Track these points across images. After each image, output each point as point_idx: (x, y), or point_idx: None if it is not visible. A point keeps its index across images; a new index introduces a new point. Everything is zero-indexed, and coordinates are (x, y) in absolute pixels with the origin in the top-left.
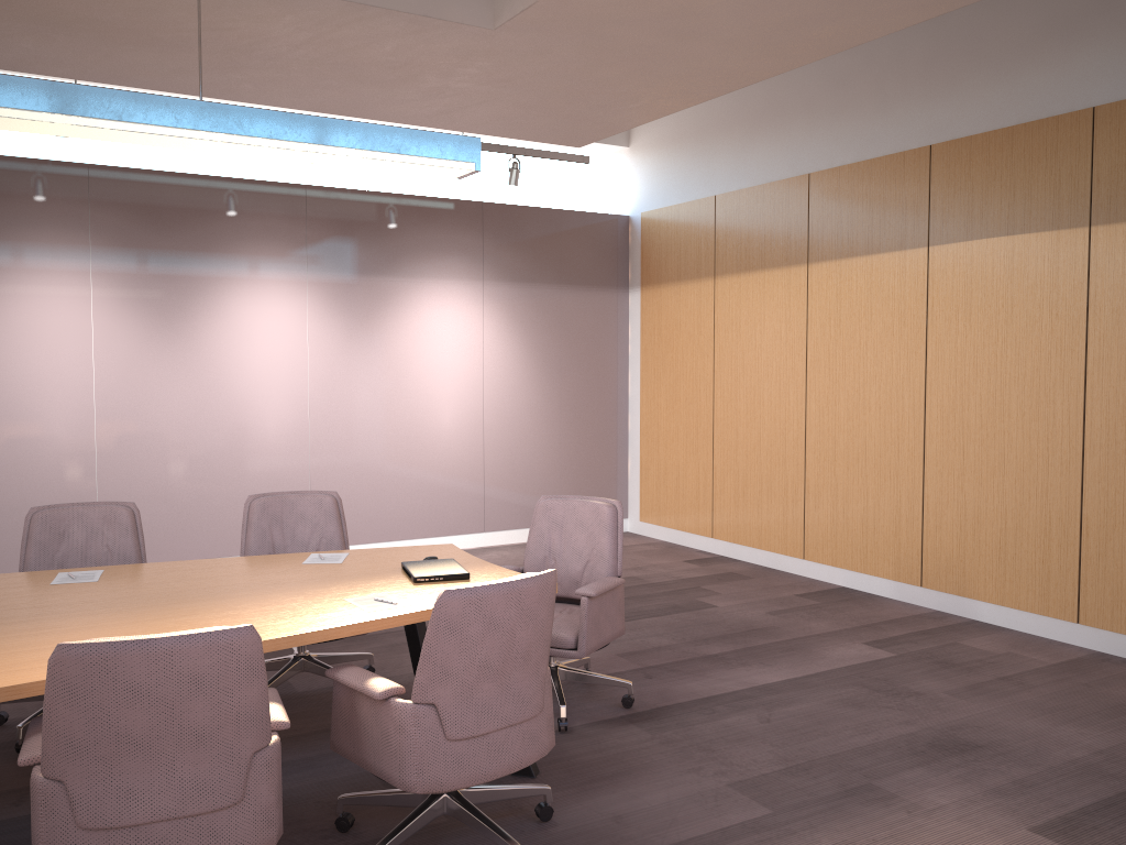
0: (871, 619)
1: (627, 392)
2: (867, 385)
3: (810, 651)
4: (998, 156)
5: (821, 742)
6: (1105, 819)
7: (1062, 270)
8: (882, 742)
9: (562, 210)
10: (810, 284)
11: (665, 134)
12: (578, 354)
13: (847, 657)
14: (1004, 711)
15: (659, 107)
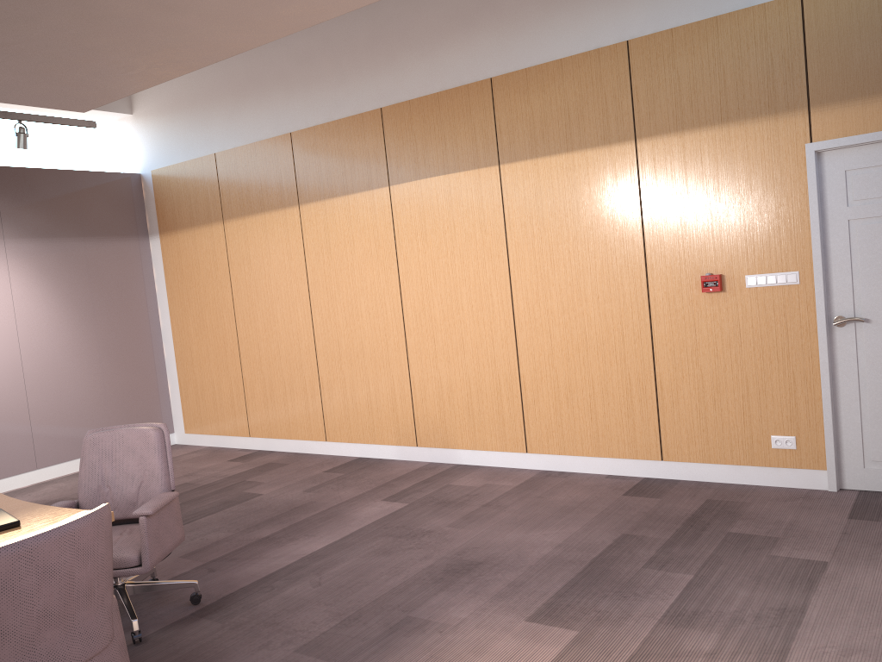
0: (385, 479)
1: (159, 325)
2: (357, 297)
3: (344, 516)
4: (431, 115)
5: (365, 591)
6: (573, 596)
7: (485, 197)
8: (411, 578)
9: (76, 171)
10: (303, 221)
11: (164, 103)
12: (110, 297)
13: (372, 514)
14: (491, 530)
15: (155, 74)
